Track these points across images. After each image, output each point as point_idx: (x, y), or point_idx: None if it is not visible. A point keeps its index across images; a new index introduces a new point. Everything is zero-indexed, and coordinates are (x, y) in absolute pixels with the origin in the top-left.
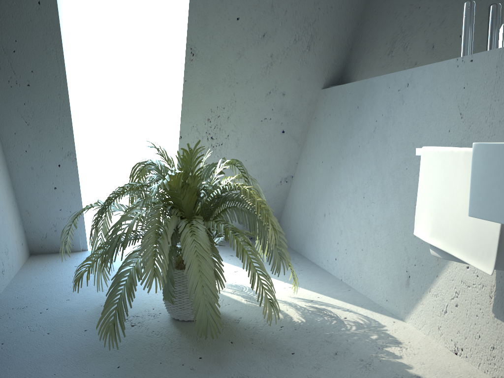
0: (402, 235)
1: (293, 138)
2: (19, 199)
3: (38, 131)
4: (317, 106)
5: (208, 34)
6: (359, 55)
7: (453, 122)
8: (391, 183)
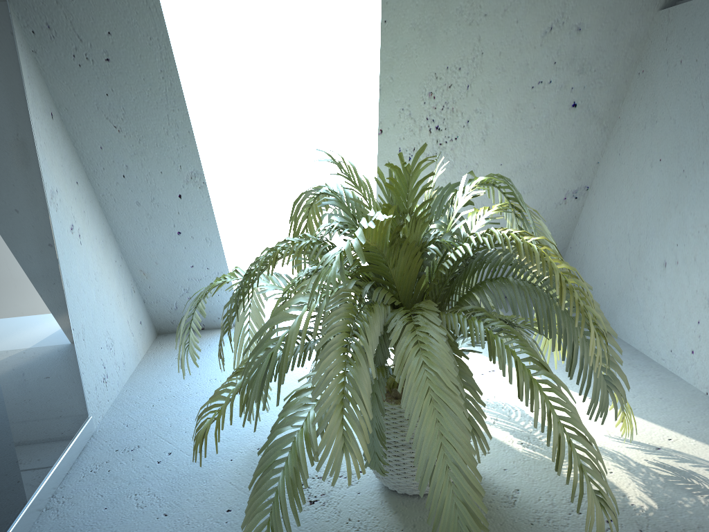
0: None
1: (592, 116)
2: (127, 254)
3: (137, 141)
4: (648, 47)
5: None
6: None
7: None
8: None
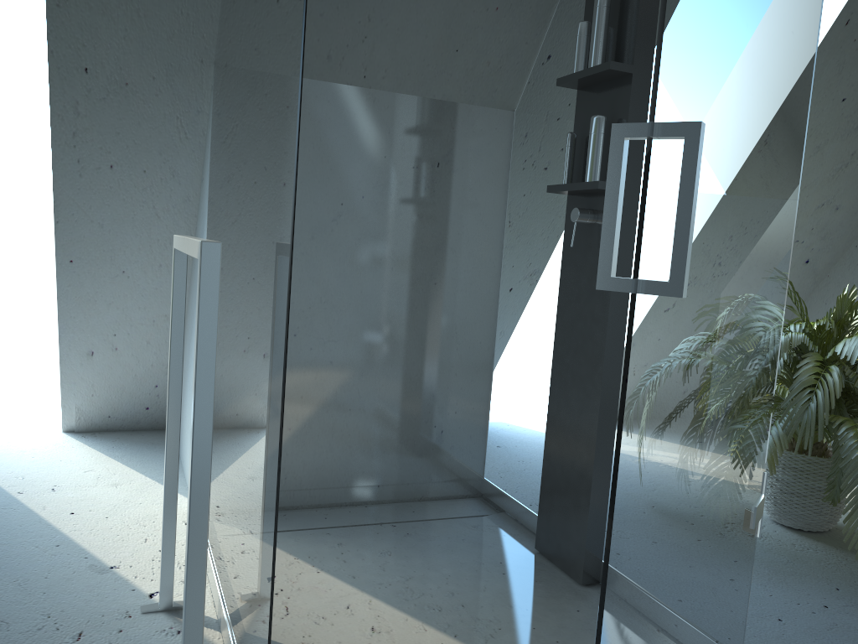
0: None
1: (813, 272)
2: None
3: None
4: None
5: None
6: None
7: None
8: None
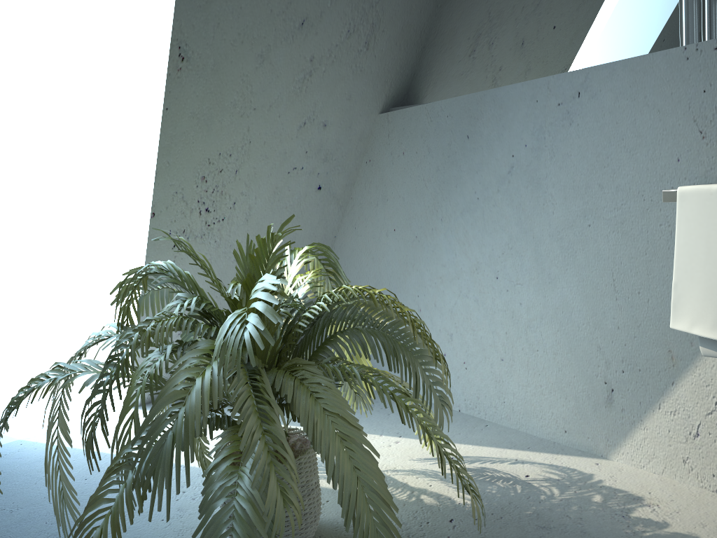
0: (590, 328)
1: (332, 197)
2: None
3: None
4: (372, 142)
5: (212, 20)
6: (443, 56)
7: (684, 146)
8: (556, 251)
